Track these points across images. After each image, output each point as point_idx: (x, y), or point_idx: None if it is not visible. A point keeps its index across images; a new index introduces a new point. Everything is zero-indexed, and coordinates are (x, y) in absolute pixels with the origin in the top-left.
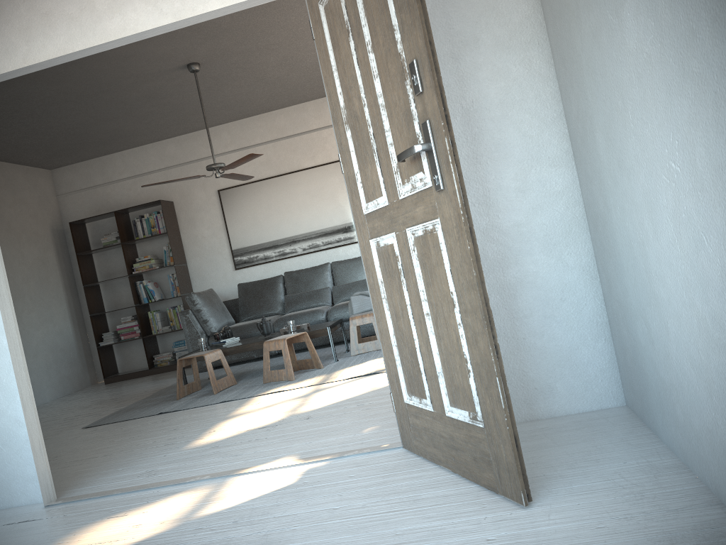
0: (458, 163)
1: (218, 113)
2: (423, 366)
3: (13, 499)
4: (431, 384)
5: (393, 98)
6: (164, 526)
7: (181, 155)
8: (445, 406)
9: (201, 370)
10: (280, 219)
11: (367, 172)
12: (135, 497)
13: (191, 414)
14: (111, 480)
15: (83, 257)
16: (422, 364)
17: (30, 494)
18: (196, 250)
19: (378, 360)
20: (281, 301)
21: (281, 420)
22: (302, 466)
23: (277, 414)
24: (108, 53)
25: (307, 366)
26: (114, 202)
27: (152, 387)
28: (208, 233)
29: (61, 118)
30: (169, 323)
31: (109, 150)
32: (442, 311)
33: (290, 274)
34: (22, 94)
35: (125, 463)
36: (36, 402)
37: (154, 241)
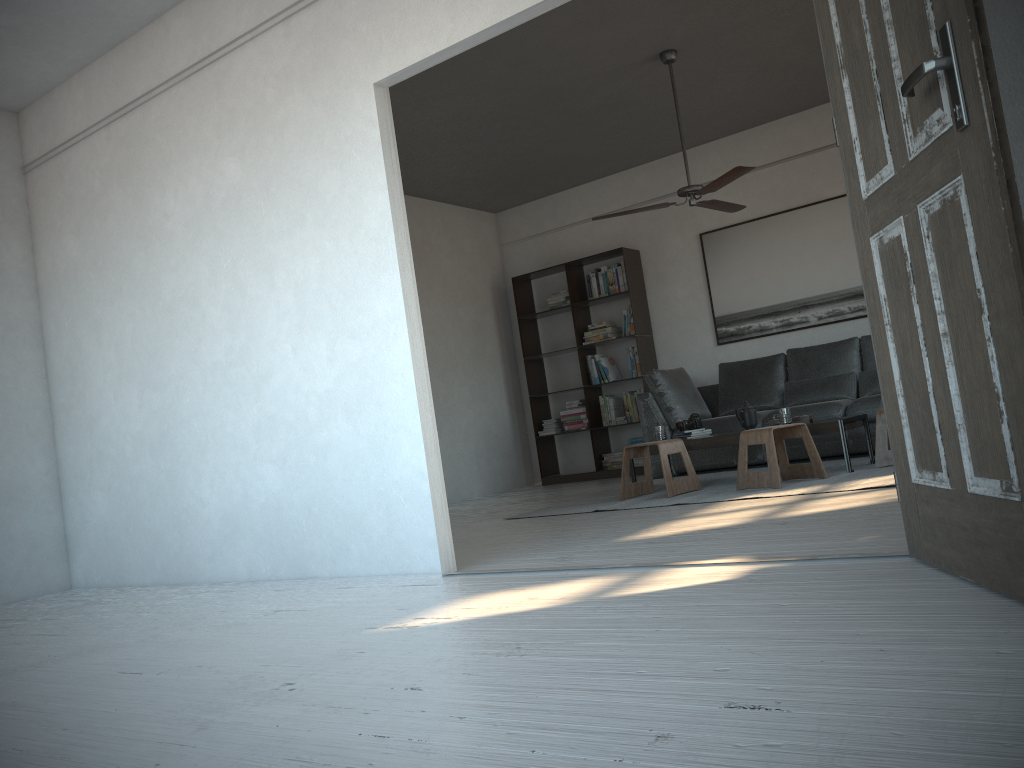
0: (993, 81)
1: (703, 124)
2: (938, 419)
3: (412, 564)
4: (948, 447)
5: (903, 5)
6: (562, 601)
7: (653, 188)
8: (967, 478)
9: (660, 475)
10: (786, 274)
11: (868, 133)
12: (539, 576)
13: (633, 513)
14: (519, 561)
15: (525, 322)
16: (937, 416)
17: (429, 561)
18: (666, 317)
19: None
20: (780, 390)
21: (745, 524)
22: (754, 565)
23: (743, 518)
24: (558, 46)
25: (803, 474)
26: (566, 253)
27: (595, 490)
28: (683, 294)
29: (505, 142)
30: (625, 413)
31: (563, 184)
32: (964, 323)
33: (795, 352)
34: (461, 110)
35: (540, 549)
36: (462, 495)
37: (612, 304)
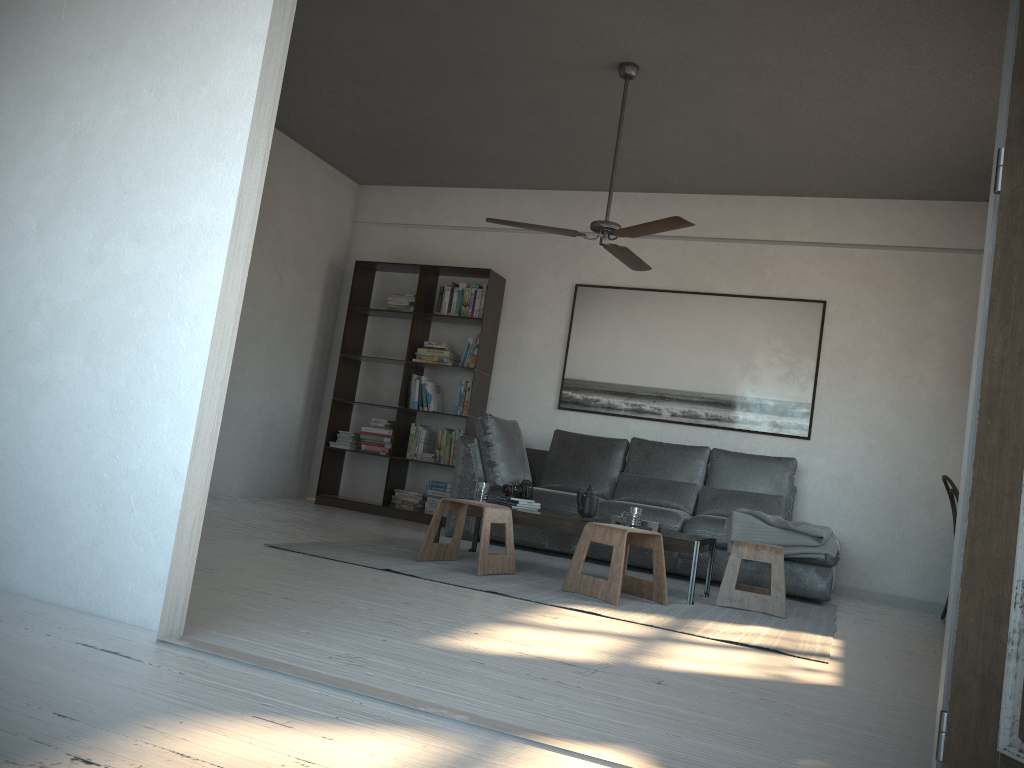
0: None
1: (621, 169)
2: None
3: (115, 604)
4: None
5: None
6: None
7: (542, 219)
8: None
9: None
10: (653, 357)
11: None
12: (314, 696)
13: (437, 590)
14: (282, 643)
15: (355, 315)
16: None
17: (144, 608)
18: (512, 361)
19: (772, 630)
20: (613, 478)
21: (603, 664)
22: None
23: (594, 650)
24: (517, 2)
25: (639, 591)
26: (425, 255)
27: (380, 531)
28: (538, 342)
29: (406, 101)
30: (433, 451)
31: (447, 179)
32: None
33: (640, 443)
34: (372, 38)
35: (314, 624)
36: (217, 488)
37: (457, 327)
